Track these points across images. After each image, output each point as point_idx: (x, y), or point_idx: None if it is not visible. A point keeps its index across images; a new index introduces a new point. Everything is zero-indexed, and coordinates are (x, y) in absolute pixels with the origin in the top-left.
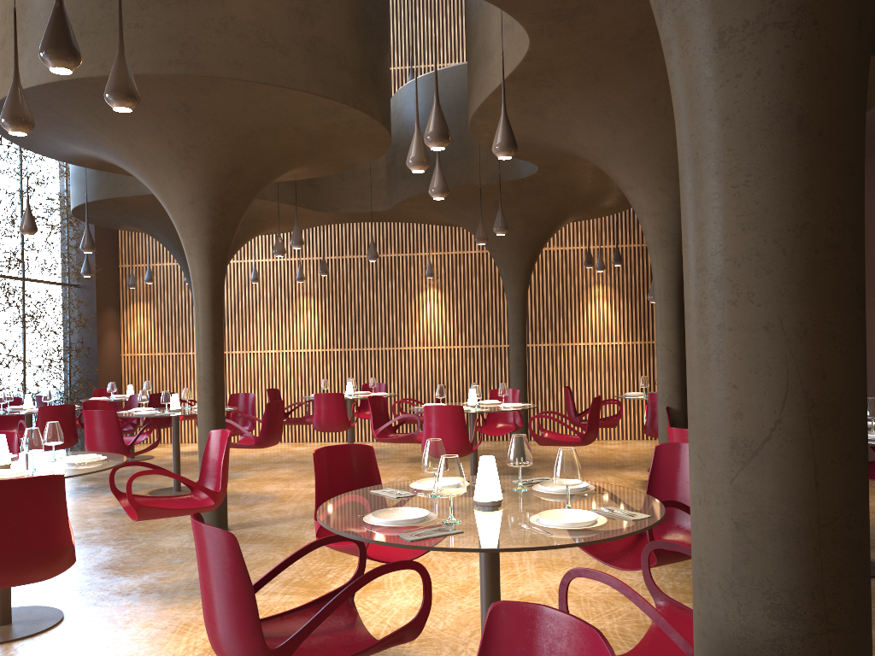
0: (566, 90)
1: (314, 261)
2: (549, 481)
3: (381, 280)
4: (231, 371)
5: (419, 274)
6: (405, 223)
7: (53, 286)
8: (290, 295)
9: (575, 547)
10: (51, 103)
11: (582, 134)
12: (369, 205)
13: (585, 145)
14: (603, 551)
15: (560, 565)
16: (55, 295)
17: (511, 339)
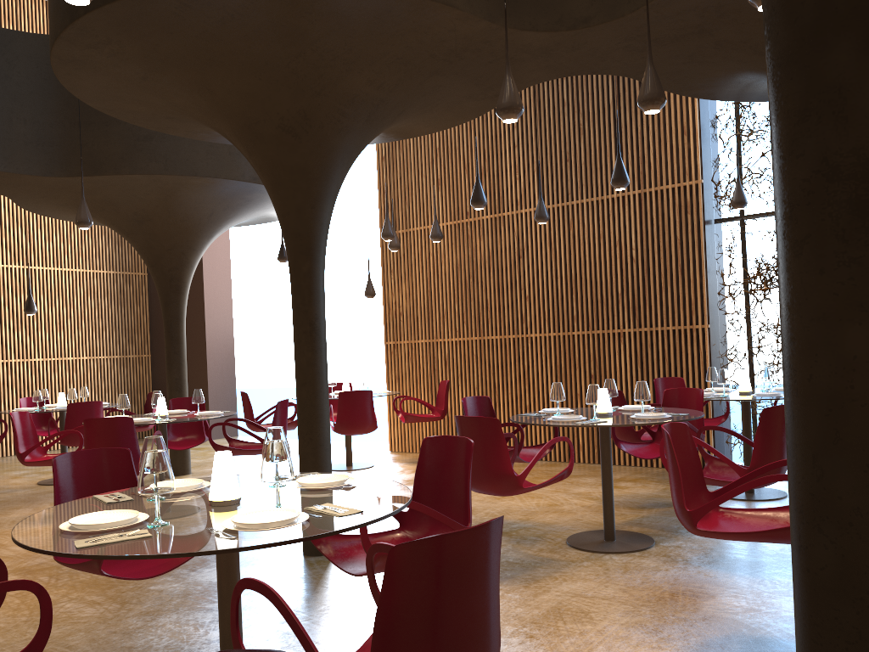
0: None
1: None
2: None
3: None
4: None
5: None
6: None
7: None
8: None
9: None
10: None
11: None
12: None
13: None
14: None
15: None
16: None
17: None
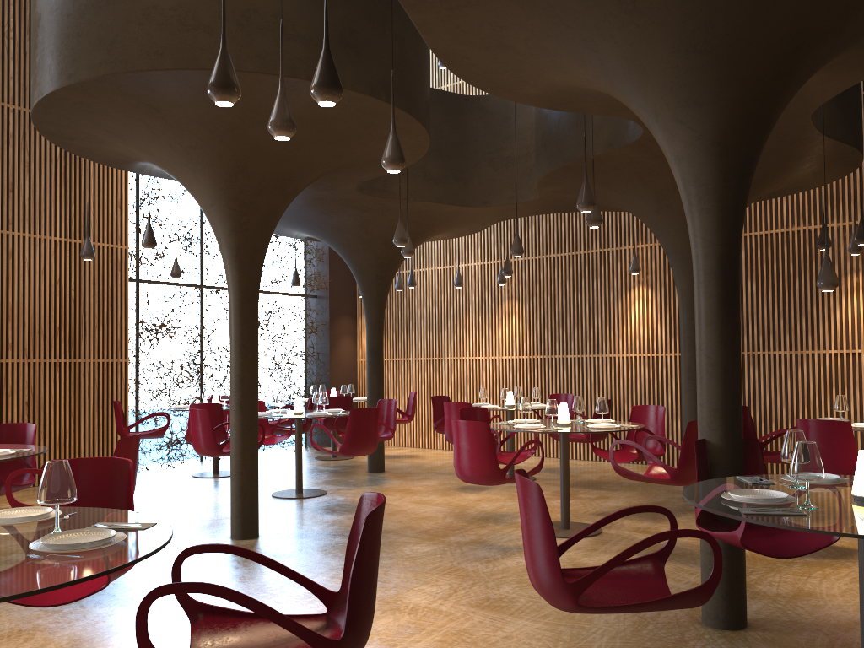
0: (492, 5)
1: (519, 262)
2: (94, 529)
3: (586, 279)
4: (443, 378)
5: (626, 270)
6: (611, 213)
7: (290, 297)
8: (496, 299)
9: (536, 623)
10: (67, 124)
11: (571, 63)
12: (522, 195)
13: (587, 78)
14: (221, 641)
15: (468, 645)
16: (292, 305)
17: (681, 344)
